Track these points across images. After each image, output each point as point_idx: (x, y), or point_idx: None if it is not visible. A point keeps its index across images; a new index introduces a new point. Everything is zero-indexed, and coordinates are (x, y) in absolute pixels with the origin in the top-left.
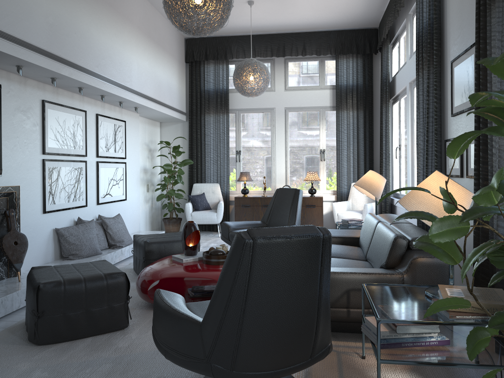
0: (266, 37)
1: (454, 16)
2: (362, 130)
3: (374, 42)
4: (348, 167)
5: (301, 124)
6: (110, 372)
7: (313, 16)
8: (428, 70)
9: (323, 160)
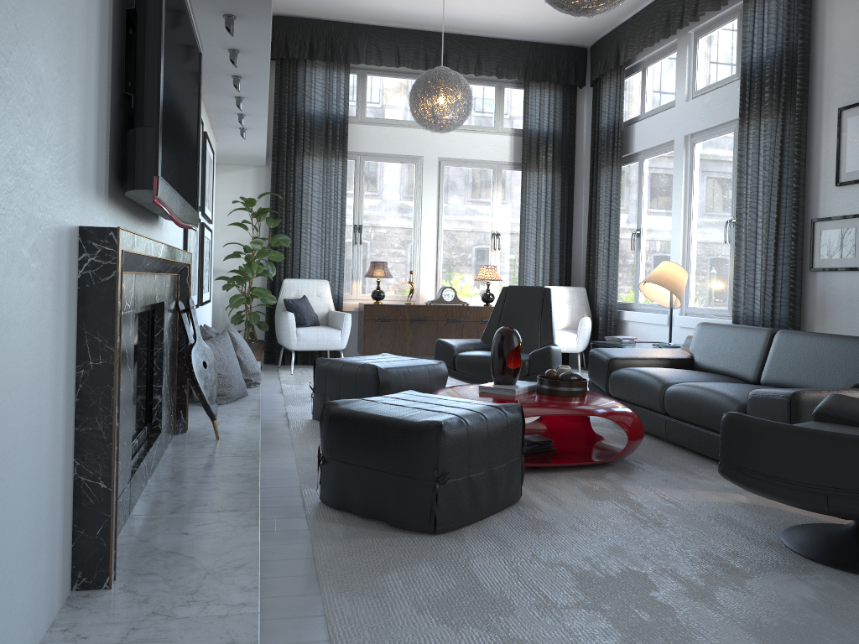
0: (417, 34)
1: (849, 46)
2: (559, 204)
3: (581, 69)
4: (537, 261)
5: (464, 188)
6: (643, 556)
7: (514, 13)
8: (784, 118)
9: (496, 249)
